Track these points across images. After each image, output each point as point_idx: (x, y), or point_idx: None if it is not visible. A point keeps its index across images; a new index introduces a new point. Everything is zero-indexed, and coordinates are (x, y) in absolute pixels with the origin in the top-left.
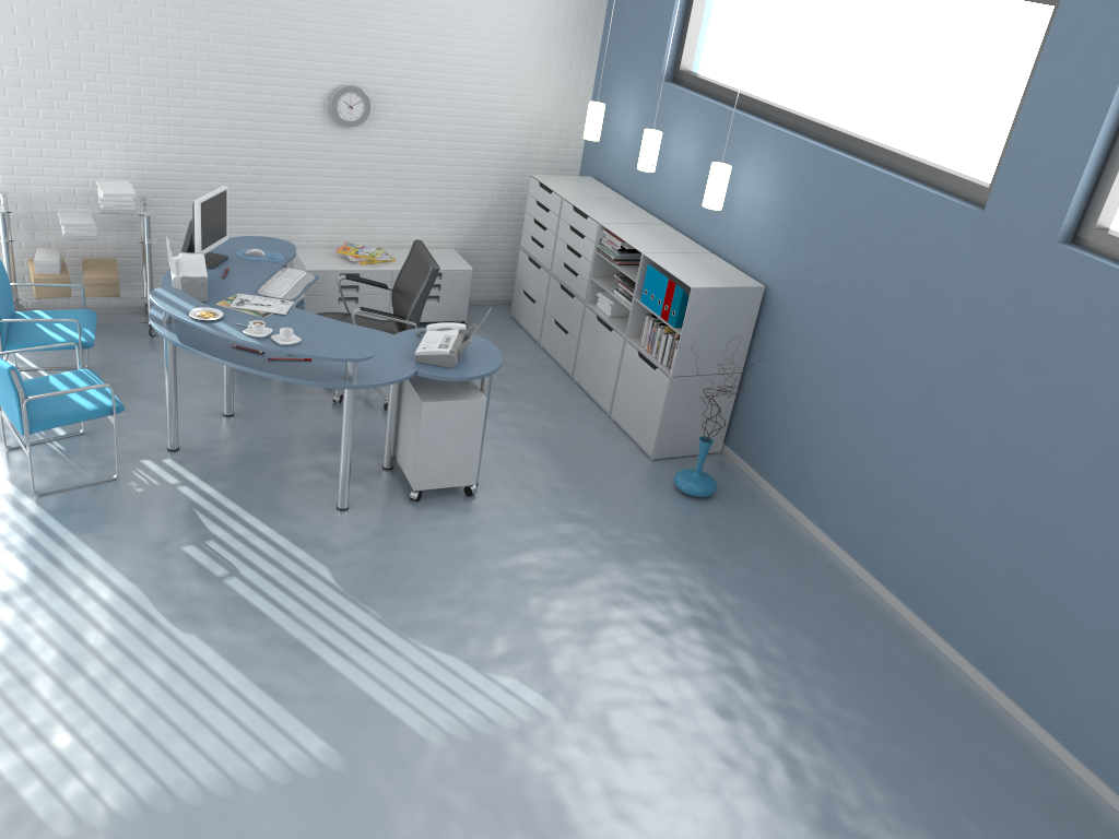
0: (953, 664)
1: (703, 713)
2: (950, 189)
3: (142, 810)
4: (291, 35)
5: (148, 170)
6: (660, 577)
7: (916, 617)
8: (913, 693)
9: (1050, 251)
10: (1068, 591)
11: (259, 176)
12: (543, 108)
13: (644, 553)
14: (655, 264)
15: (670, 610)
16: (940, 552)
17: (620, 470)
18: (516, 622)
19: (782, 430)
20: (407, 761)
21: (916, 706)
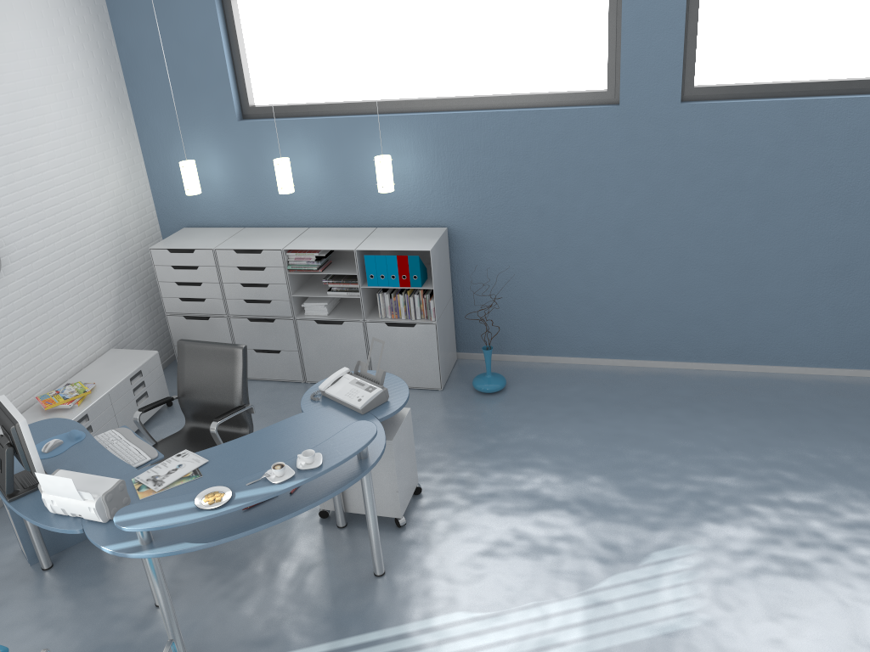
0: (716, 371)
1: (722, 481)
2: (575, 102)
3: None
4: None
5: None
6: (577, 441)
7: (676, 362)
8: (734, 395)
9: (679, 110)
10: (770, 287)
11: None
12: (118, 189)
13: (546, 437)
14: (361, 254)
15: (614, 451)
16: (675, 316)
17: (442, 408)
18: (588, 528)
19: (509, 314)
20: (719, 644)
21: (746, 399)
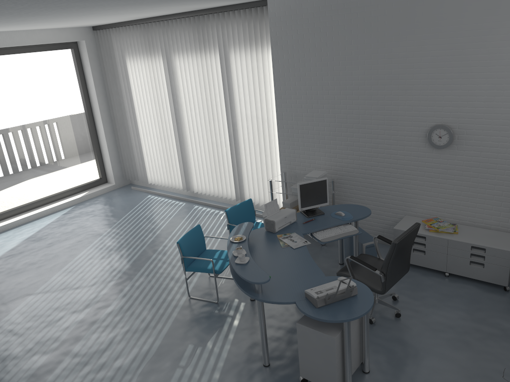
0: None
1: None
2: None
3: None
4: (406, 98)
5: (338, 166)
6: None
7: None
8: None
9: None
10: None
11: (389, 173)
12: None
13: None
14: None
15: None
16: None
17: None
18: None
19: None
20: None
21: None
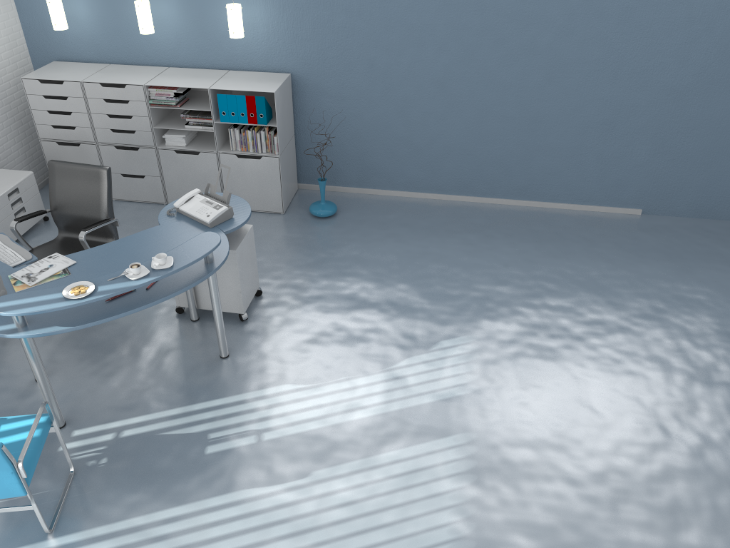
0: (506, 205)
1: (499, 289)
2: None
3: (468, 539)
4: None
5: None
6: (390, 257)
7: (475, 197)
8: (517, 224)
9: None
10: (551, 138)
11: None
12: None
13: (366, 254)
14: (215, 93)
15: (418, 265)
16: (476, 159)
17: (283, 229)
18: (393, 323)
19: (342, 152)
20: (482, 406)
21: (525, 227)
